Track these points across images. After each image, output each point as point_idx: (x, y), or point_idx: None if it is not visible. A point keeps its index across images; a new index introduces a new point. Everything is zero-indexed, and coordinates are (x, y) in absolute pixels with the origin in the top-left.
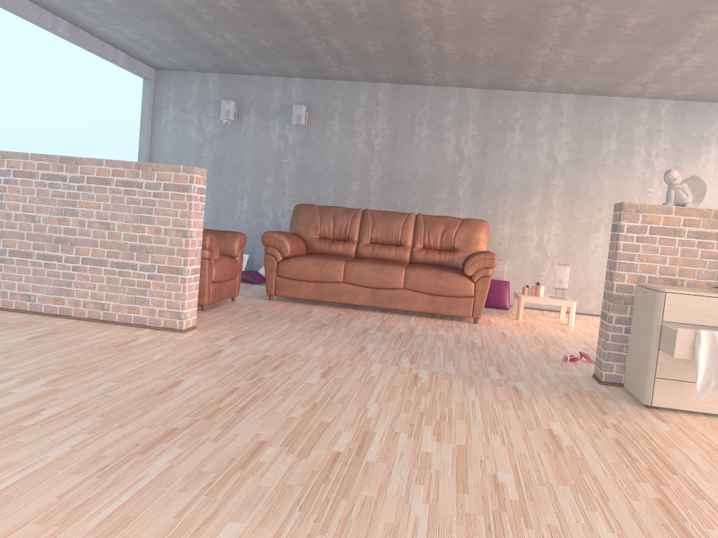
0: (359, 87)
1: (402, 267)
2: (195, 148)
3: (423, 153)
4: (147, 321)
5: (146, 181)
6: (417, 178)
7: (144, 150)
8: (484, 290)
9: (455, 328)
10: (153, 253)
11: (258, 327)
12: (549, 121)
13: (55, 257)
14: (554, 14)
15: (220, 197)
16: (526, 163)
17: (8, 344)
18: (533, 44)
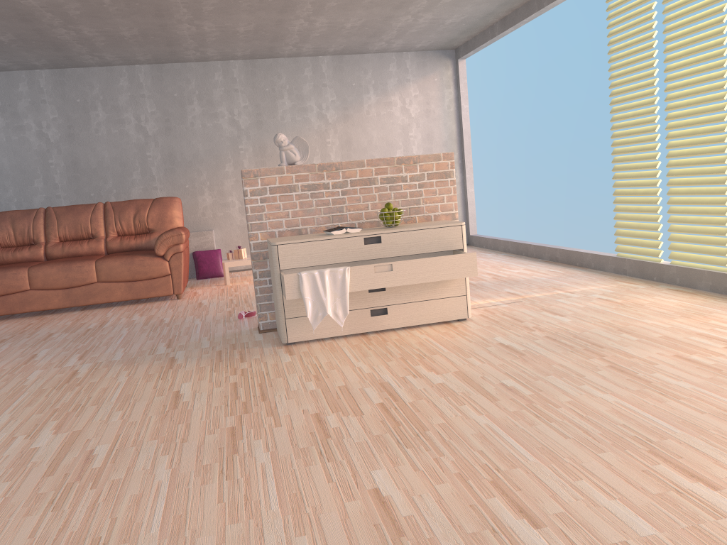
0: (15, 76)
1: (91, 261)
2: None
3: (105, 138)
4: None
5: None
6: (105, 165)
7: None
8: (180, 266)
9: (153, 310)
10: None
11: None
12: (224, 89)
13: None
14: None
15: None
16: (211, 132)
17: None
18: (170, 20)
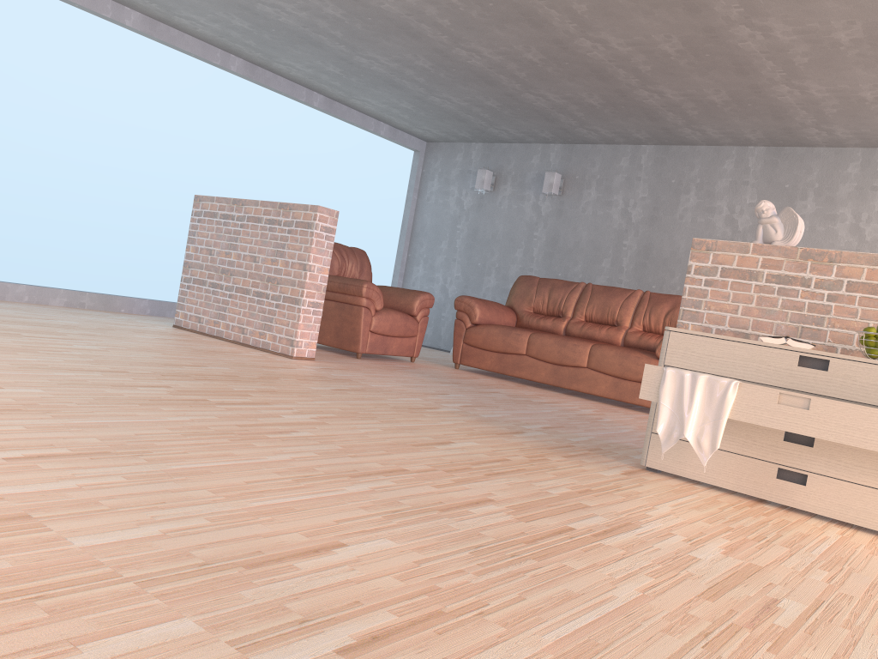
0: (620, 150)
1: (589, 343)
2: (453, 220)
3: (687, 226)
4: (270, 346)
5: (285, 219)
6: (677, 256)
7: (407, 222)
8: None
9: (617, 413)
10: (281, 284)
11: (377, 371)
12: (856, 184)
13: (219, 285)
14: (737, 37)
15: (469, 271)
16: (819, 239)
17: (135, 336)
18: (759, 79)
